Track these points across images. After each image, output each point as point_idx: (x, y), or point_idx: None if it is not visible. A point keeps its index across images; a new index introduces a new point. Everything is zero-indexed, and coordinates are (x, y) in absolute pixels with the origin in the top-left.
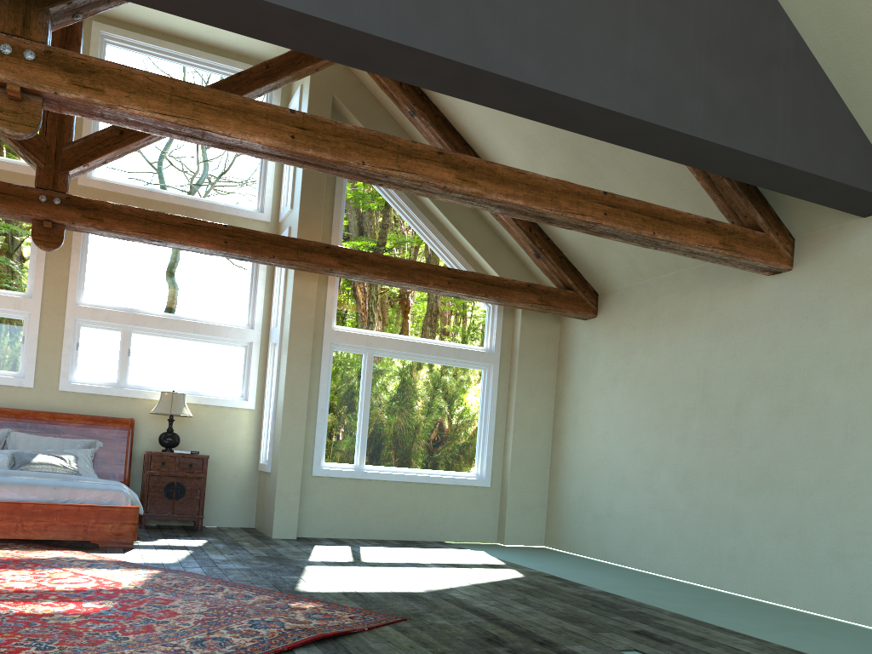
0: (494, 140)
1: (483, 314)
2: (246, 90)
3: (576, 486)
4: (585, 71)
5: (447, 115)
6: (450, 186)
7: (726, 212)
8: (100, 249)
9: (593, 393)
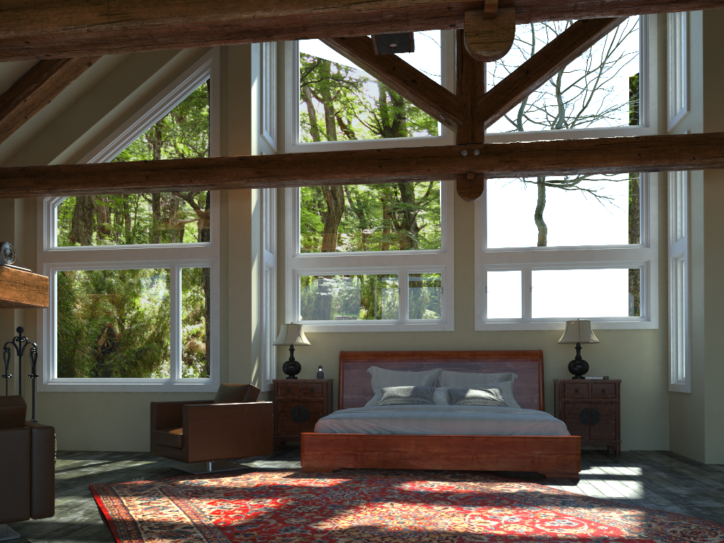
0: None
1: None
2: None
3: None
4: None
5: None
6: None
7: None
8: (497, 198)
9: None
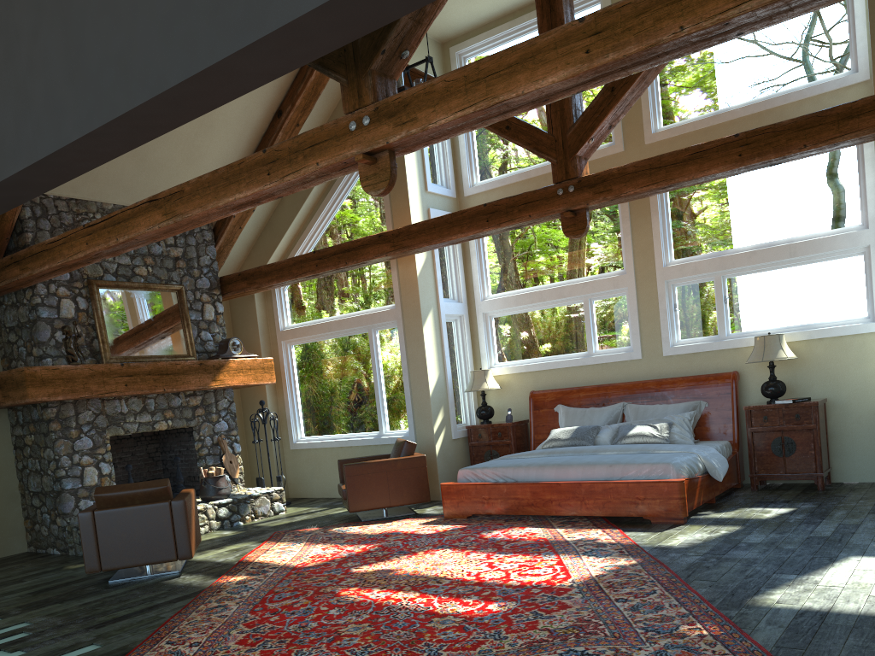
0: None
1: None
2: None
3: None
4: None
5: None
6: None
7: None
8: (680, 200)
9: None
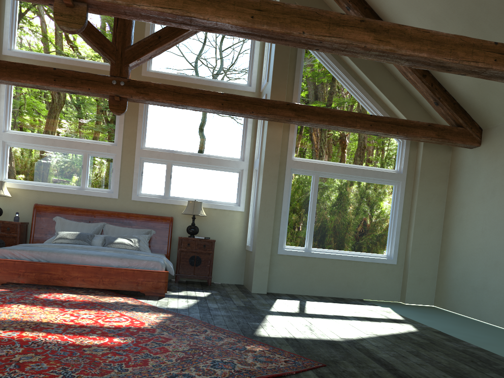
0: (407, 20)
1: (395, 147)
2: None
3: (459, 266)
4: None
5: (373, 6)
6: (369, 46)
7: None
8: (155, 114)
9: (475, 201)
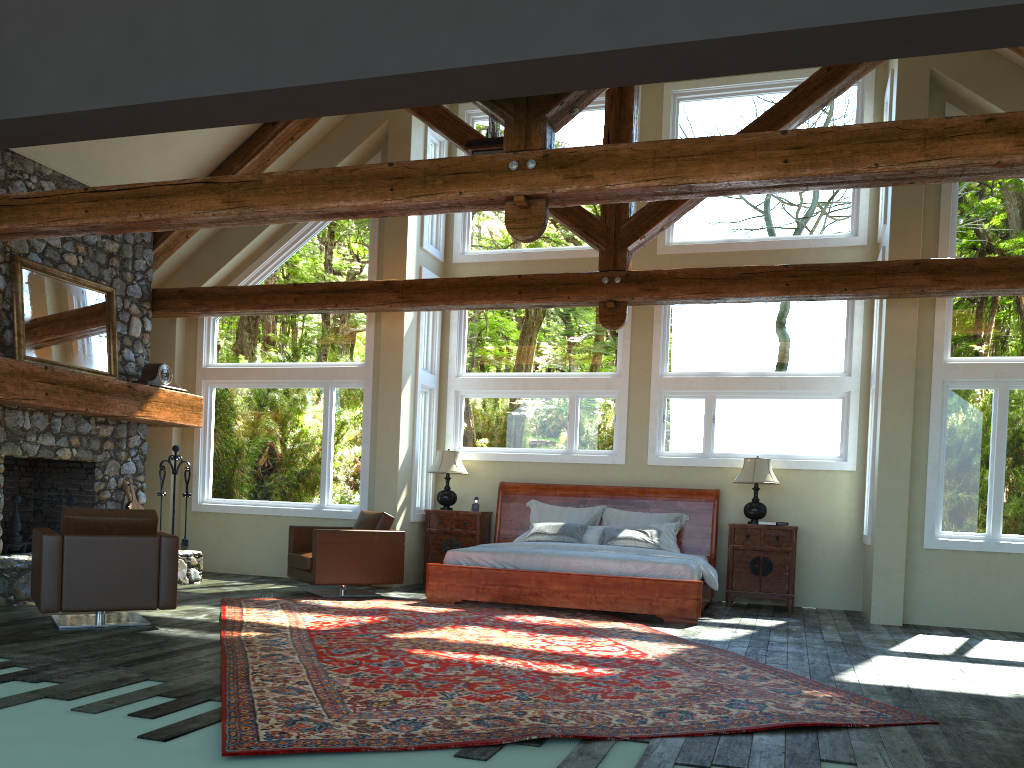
0: None
1: None
2: (804, 106)
3: None
4: None
5: None
6: (1007, 159)
7: None
8: (681, 315)
9: None
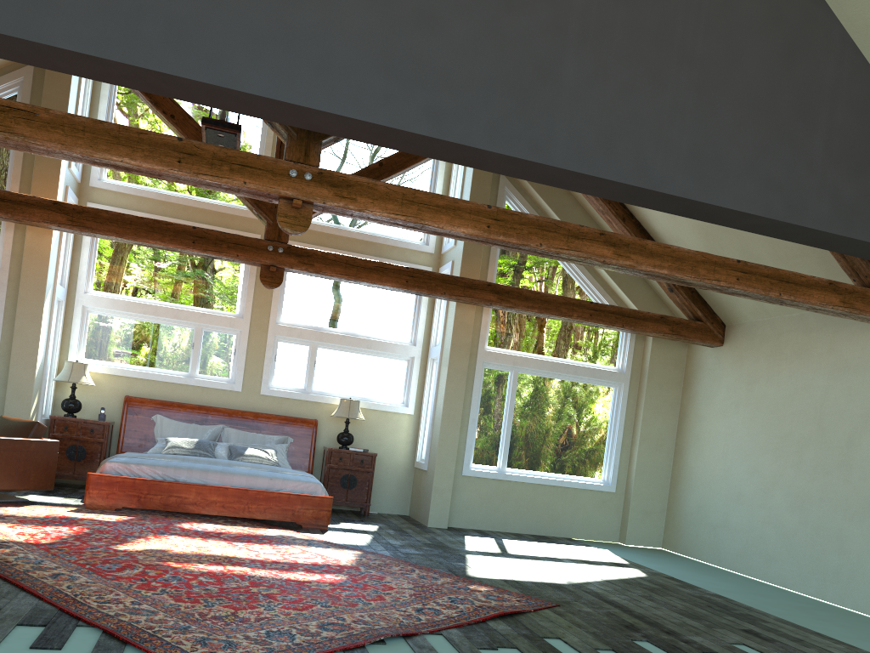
0: None
1: (616, 337)
2: None
3: (694, 497)
4: (728, 184)
5: None
6: (608, 261)
7: (849, 271)
8: (296, 277)
9: (716, 415)
